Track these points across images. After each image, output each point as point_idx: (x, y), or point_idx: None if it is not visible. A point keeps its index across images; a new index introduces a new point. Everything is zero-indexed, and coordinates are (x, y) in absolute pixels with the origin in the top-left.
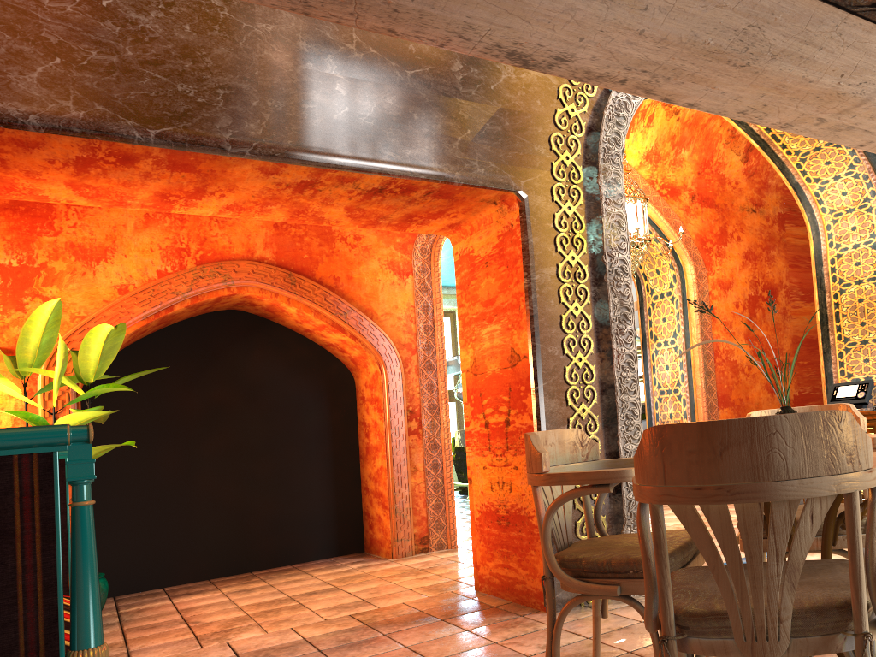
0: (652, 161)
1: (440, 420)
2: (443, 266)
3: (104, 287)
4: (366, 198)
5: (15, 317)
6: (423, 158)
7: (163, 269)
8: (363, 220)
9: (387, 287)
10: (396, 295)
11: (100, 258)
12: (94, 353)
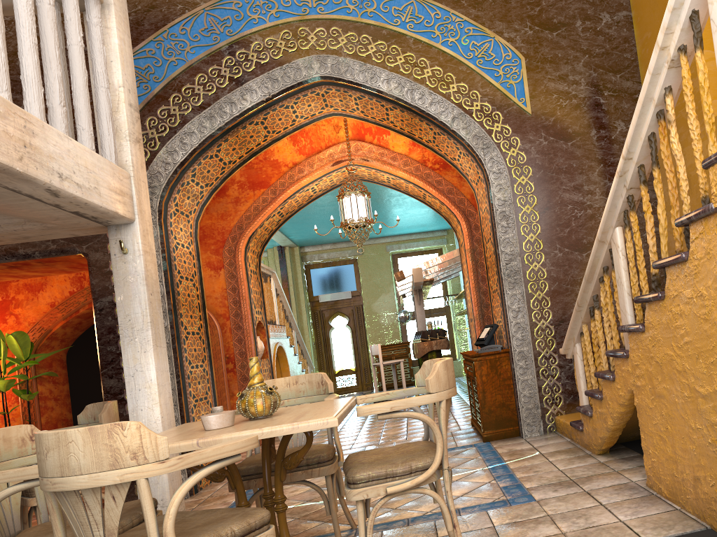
0: (420, 145)
1: (248, 362)
2: (402, 222)
3: (43, 305)
4: (20, 268)
5: (3, 327)
6: (14, 248)
7: (72, 290)
8: (57, 272)
9: (206, 279)
10: (213, 283)
11: (40, 289)
12: (17, 346)
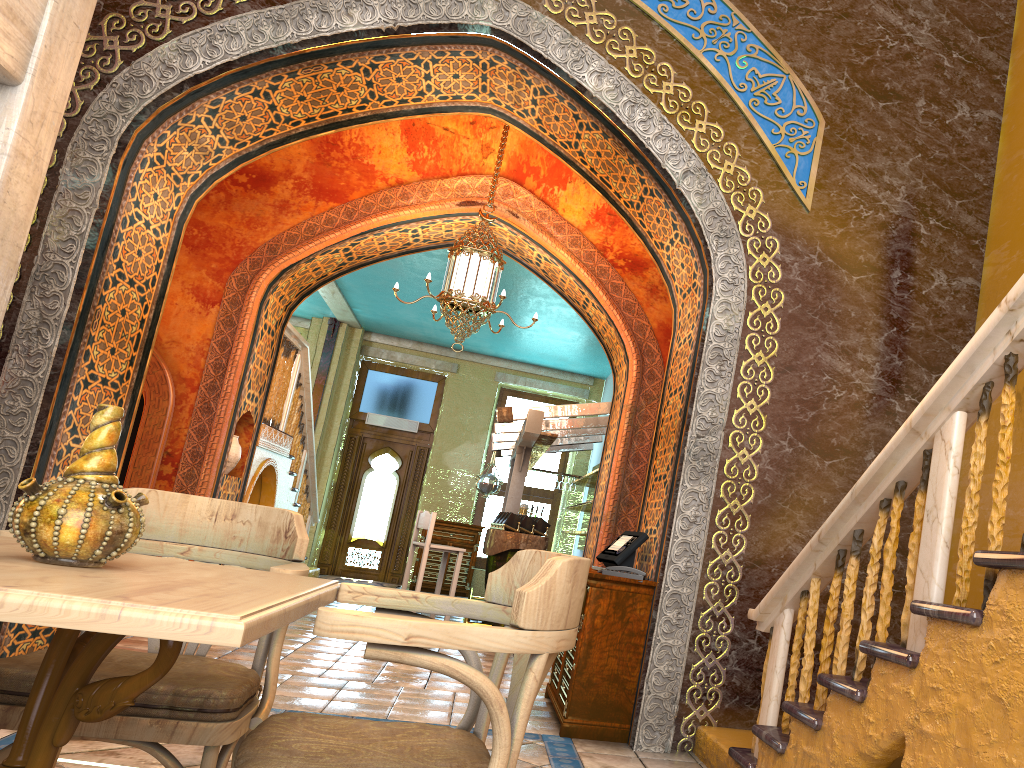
0: (605, 222)
1: (201, 471)
2: (533, 343)
3: None
4: None
5: None
6: None
7: None
8: None
9: (183, 313)
10: (192, 324)
11: None
12: None
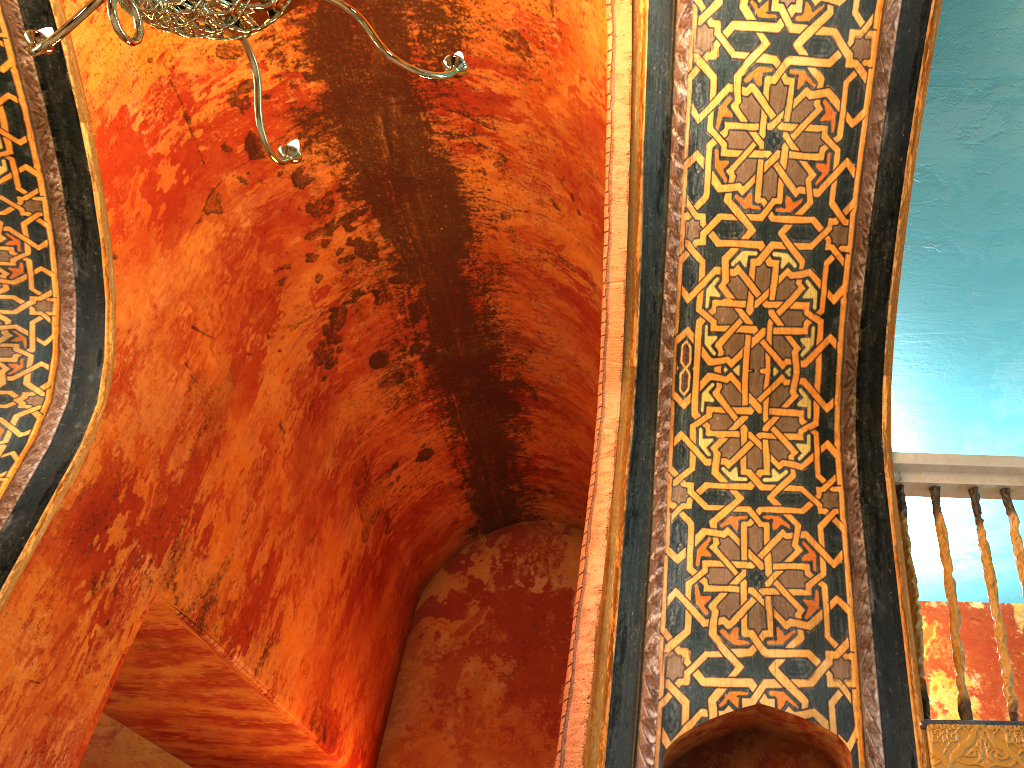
0: None
1: None
2: None
3: None
4: None
5: None
6: None
7: None
8: (179, 655)
9: None
10: None
11: None
12: None
